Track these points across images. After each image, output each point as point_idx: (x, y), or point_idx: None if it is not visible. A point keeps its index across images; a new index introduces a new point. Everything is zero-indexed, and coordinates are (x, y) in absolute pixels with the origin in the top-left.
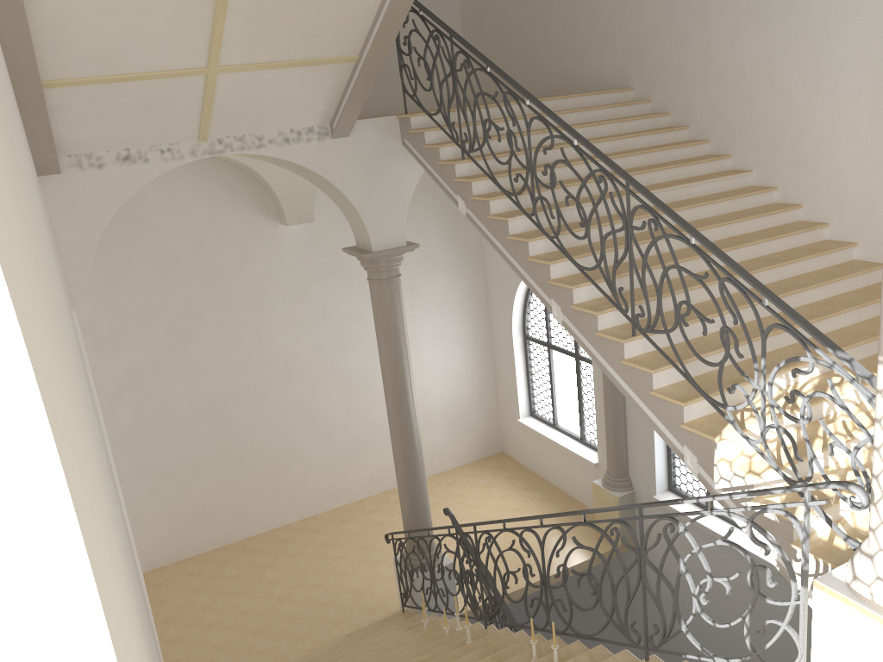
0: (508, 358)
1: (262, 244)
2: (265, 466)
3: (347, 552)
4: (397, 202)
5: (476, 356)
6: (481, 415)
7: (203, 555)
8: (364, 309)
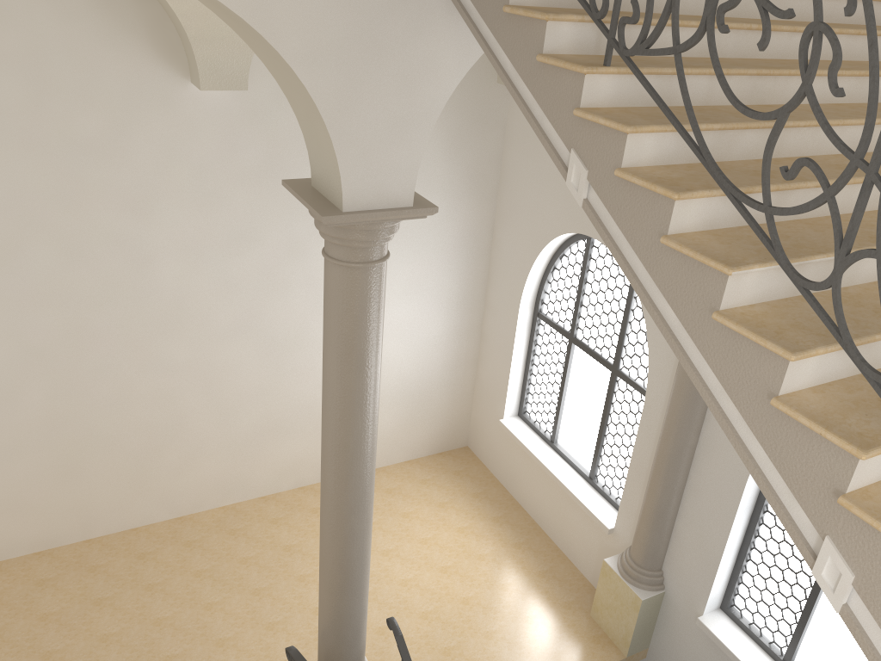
0: (504, 335)
1: (155, 111)
2: (125, 447)
3: (229, 598)
4: (410, 117)
5: (459, 322)
6: (450, 398)
7: (14, 562)
8: (309, 238)
